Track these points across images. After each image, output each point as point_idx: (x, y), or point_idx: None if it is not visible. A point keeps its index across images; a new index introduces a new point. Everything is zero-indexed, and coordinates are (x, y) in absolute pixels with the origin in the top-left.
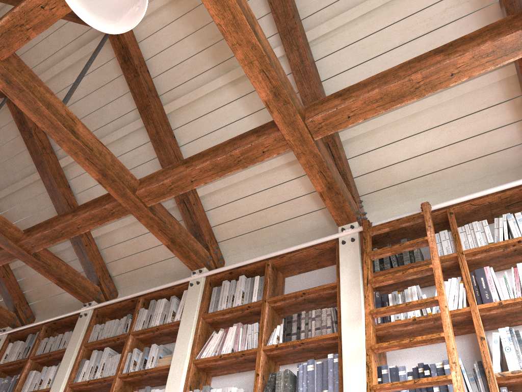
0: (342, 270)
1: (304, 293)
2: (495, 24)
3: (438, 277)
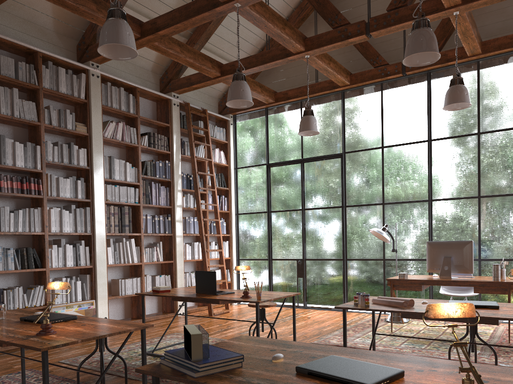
0: (174, 121)
1: (156, 122)
2: (270, 90)
3: (211, 151)
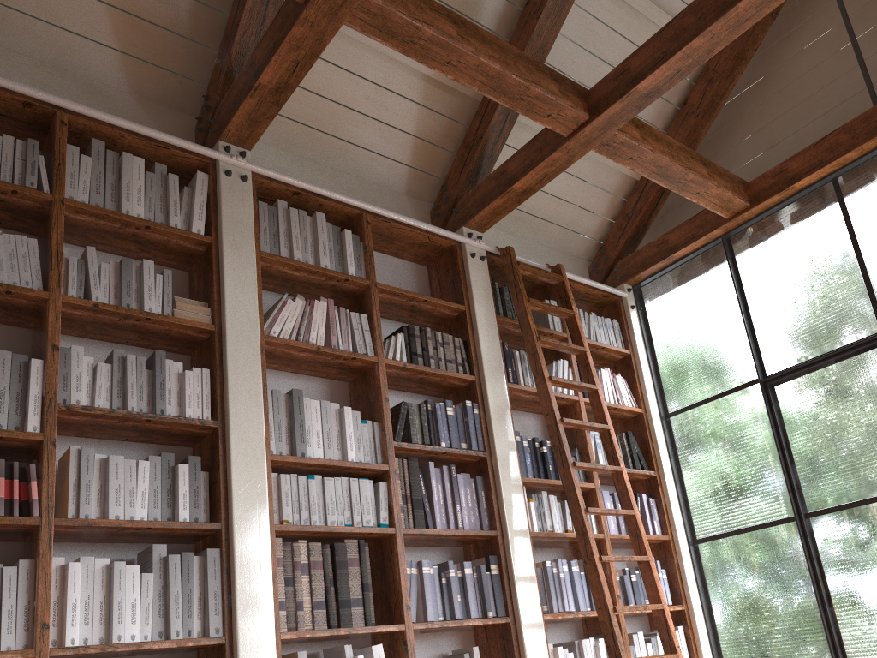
0: (476, 296)
1: (425, 301)
2: (731, 176)
3: (592, 365)
